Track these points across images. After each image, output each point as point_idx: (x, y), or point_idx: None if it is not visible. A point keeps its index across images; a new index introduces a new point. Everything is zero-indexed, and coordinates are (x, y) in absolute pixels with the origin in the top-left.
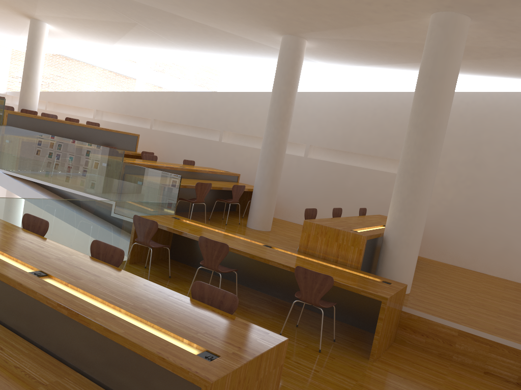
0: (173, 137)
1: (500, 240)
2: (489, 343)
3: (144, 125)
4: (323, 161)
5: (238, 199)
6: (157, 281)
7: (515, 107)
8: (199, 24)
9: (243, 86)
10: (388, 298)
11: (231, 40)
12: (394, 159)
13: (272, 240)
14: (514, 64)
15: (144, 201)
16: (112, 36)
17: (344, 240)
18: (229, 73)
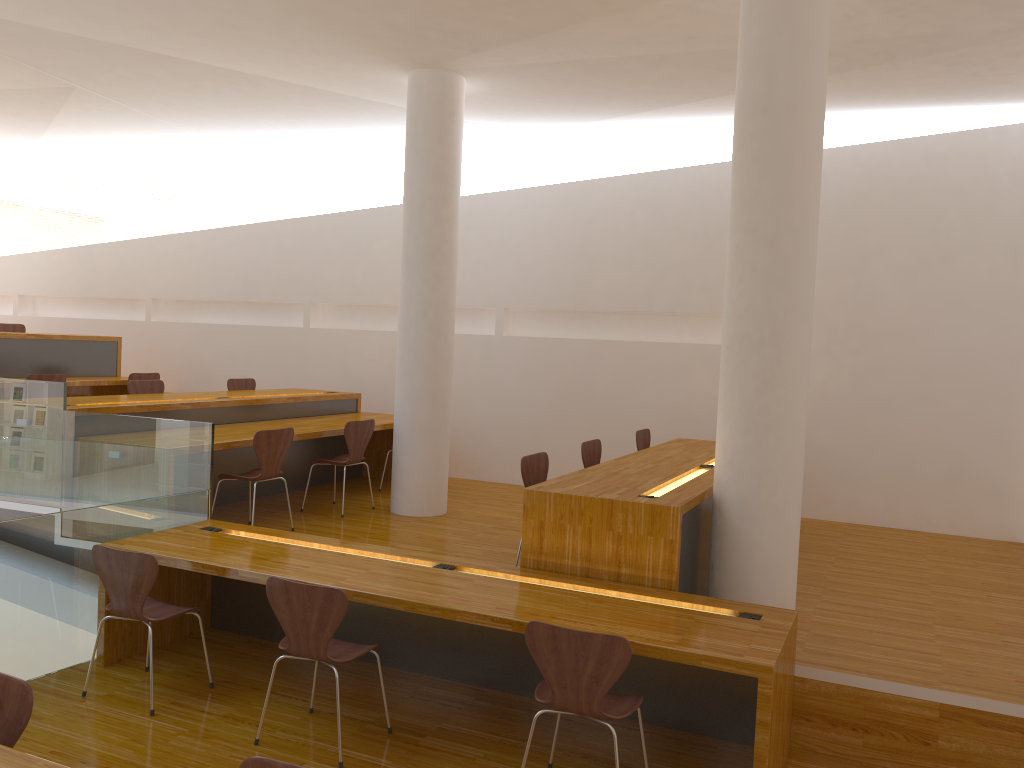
0: (200, 332)
1: (939, 454)
2: (1019, 726)
3: (132, 314)
4: (539, 338)
5: (362, 454)
6: (179, 704)
7: (923, 170)
8: (217, 70)
9: (340, 199)
10: (774, 667)
11: (296, 100)
12: (688, 313)
13: (454, 539)
14: (918, 75)
15: (131, 497)
16: (26, 125)
17: (628, 525)
18: (306, 177)
